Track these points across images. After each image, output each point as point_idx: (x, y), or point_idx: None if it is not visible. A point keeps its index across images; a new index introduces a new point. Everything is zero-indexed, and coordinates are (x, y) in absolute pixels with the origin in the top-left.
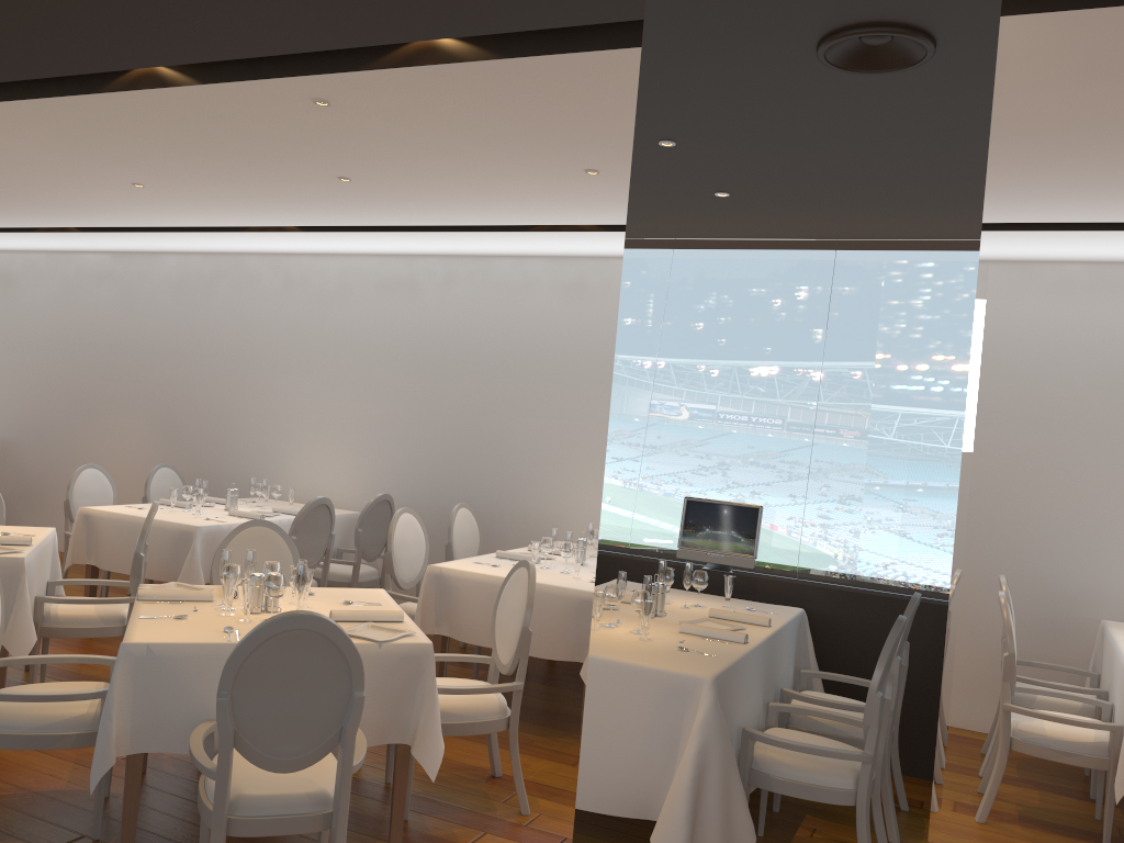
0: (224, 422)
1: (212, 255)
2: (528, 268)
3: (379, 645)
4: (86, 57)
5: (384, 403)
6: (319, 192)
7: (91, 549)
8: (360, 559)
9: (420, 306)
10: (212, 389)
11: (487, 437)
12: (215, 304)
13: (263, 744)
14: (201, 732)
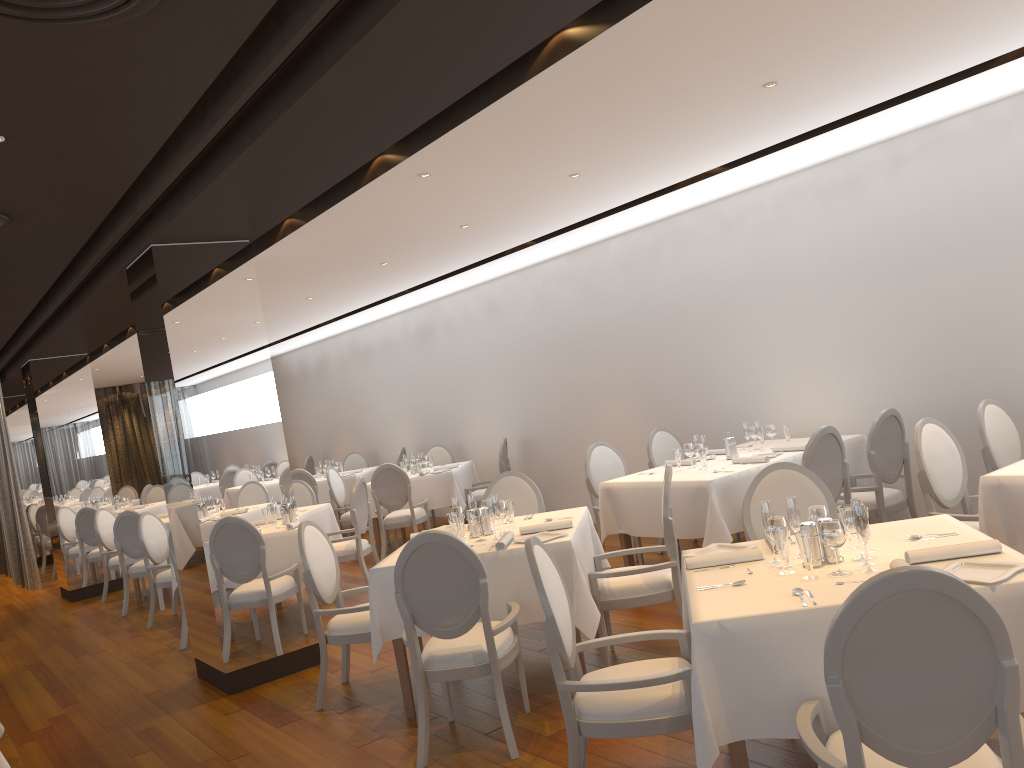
0: (699, 377)
1: (648, 226)
2: (991, 117)
3: (991, 589)
4: (503, 45)
5: (857, 316)
6: (743, 113)
7: (619, 519)
8: (880, 483)
9: (870, 204)
10: (680, 349)
11: (991, 320)
12: (663, 270)
13: (897, 736)
14: (806, 717)
